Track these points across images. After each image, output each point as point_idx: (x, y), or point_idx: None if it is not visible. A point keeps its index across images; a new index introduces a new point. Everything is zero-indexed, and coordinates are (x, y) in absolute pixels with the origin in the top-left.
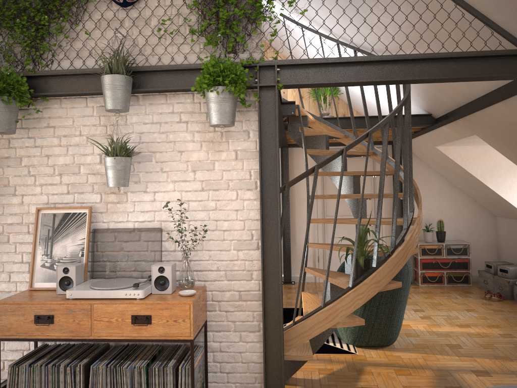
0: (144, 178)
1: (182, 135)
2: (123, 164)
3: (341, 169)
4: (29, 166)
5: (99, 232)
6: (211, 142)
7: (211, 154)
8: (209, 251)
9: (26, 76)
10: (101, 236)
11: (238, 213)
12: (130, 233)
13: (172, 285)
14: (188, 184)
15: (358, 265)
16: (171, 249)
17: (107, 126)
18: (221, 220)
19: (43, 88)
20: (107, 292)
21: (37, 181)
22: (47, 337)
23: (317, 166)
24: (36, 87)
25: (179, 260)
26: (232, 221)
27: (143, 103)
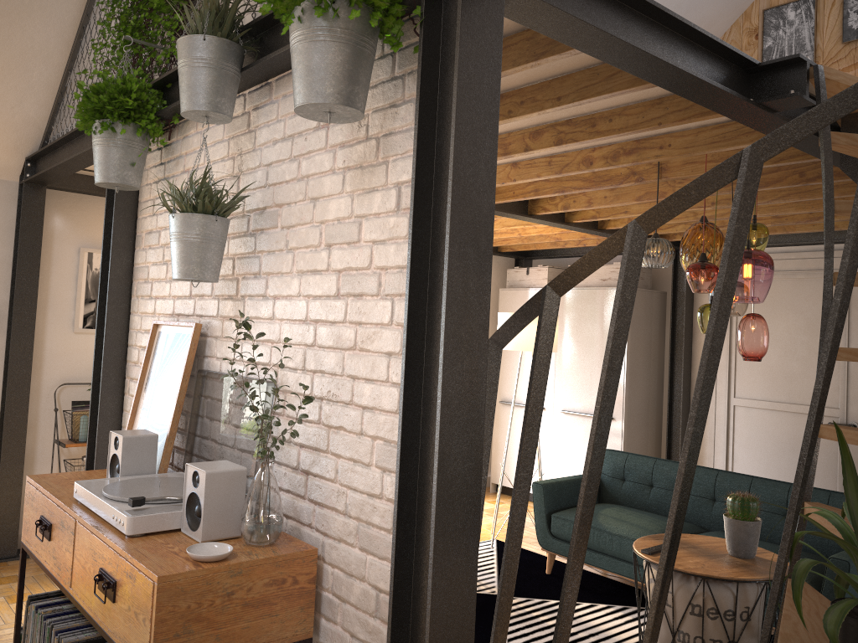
0: (264, 265)
1: (319, 158)
2: (188, 229)
3: (728, 232)
4: (164, 246)
5: (209, 378)
6: (360, 168)
7: (356, 201)
8: (337, 457)
9: (156, 82)
10: (209, 387)
11: (390, 363)
12: (238, 387)
13: (208, 522)
14: (318, 280)
15: (841, 632)
16: (285, 437)
17: (235, 157)
18: (361, 379)
19: (177, 101)
20: (100, 503)
21: (168, 272)
22: (45, 565)
23: (636, 223)
24: (172, 100)
25: (294, 467)
26: (379, 383)
27: (275, 97)
